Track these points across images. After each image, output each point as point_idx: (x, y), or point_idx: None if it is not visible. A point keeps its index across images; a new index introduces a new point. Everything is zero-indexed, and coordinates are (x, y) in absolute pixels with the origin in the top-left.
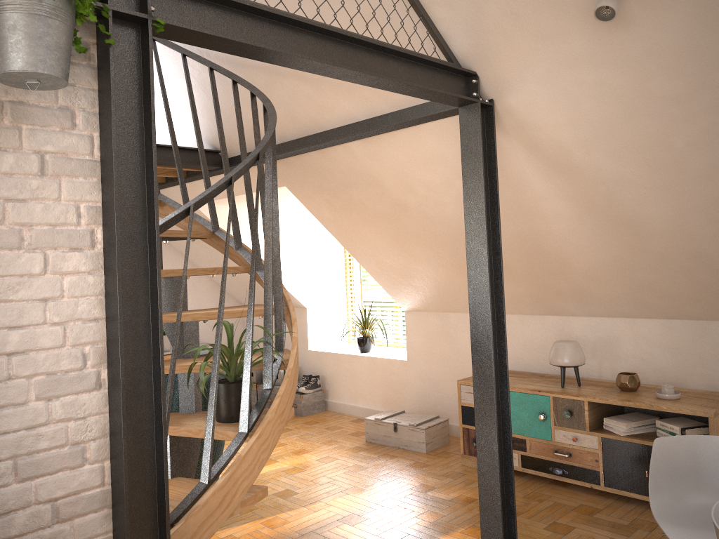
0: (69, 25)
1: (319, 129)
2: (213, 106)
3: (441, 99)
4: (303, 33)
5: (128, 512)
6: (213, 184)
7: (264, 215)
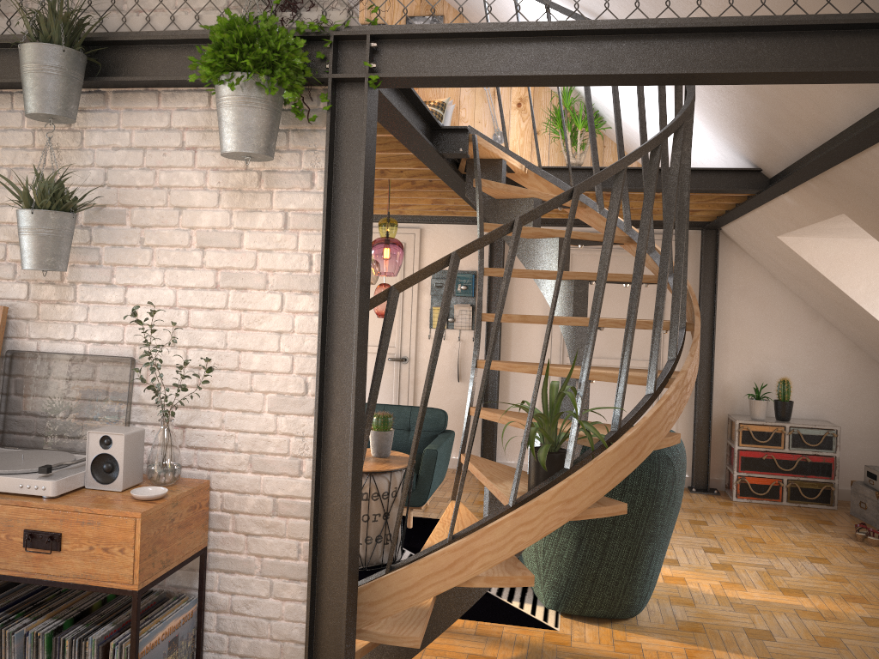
0: (260, 108)
1: (830, 132)
2: (724, 114)
3: (871, 78)
4: (574, 41)
5: (312, 527)
6: (777, 210)
7: (677, 260)
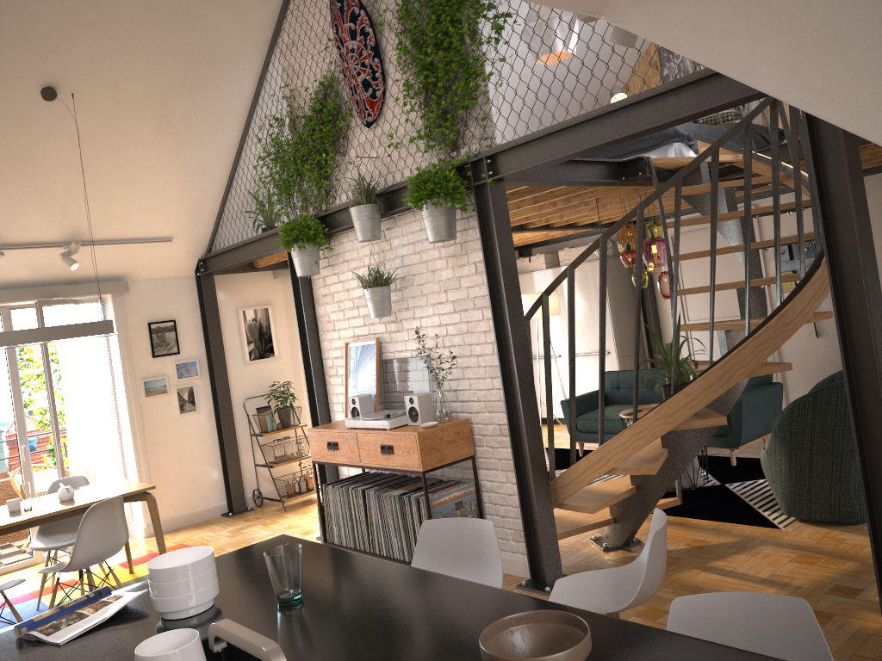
0: (437, 215)
1: None
2: None
3: (754, 98)
4: (582, 127)
5: (510, 439)
6: None
7: (775, 227)
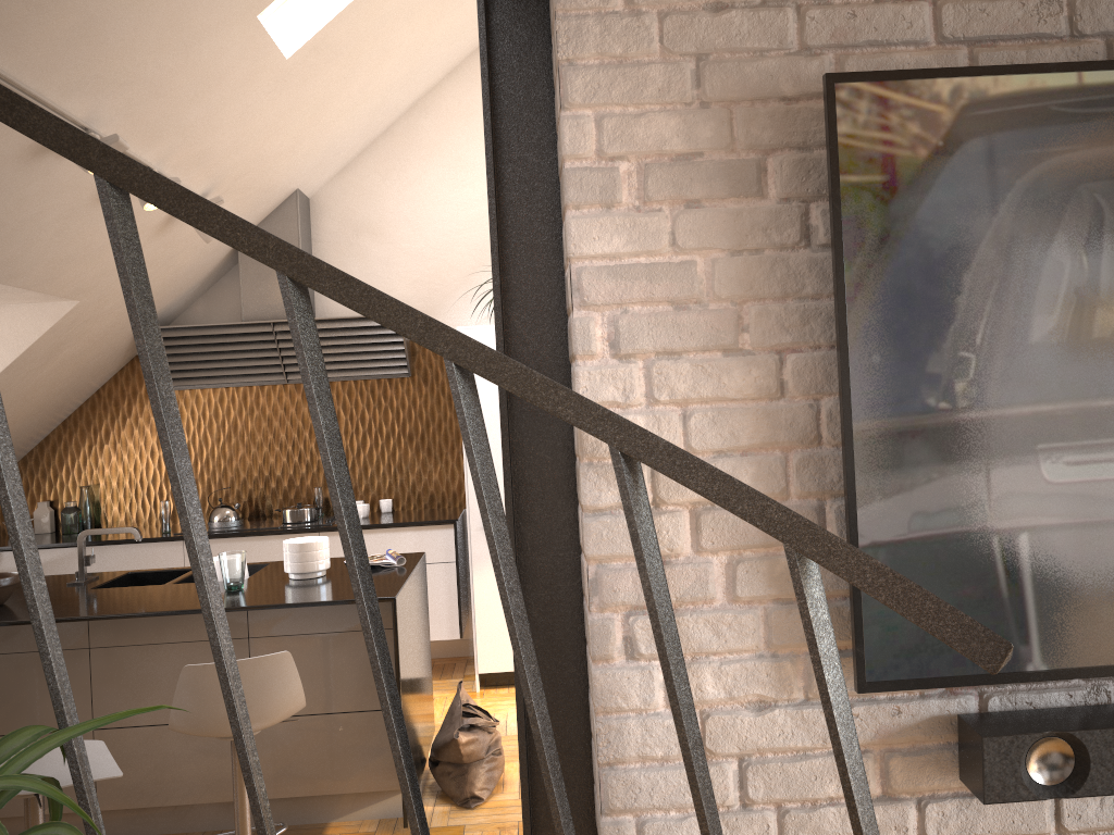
0: None
1: None
2: None
3: None
4: None
5: None
6: None
7: None
